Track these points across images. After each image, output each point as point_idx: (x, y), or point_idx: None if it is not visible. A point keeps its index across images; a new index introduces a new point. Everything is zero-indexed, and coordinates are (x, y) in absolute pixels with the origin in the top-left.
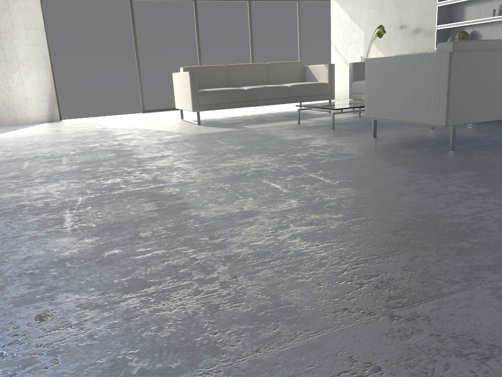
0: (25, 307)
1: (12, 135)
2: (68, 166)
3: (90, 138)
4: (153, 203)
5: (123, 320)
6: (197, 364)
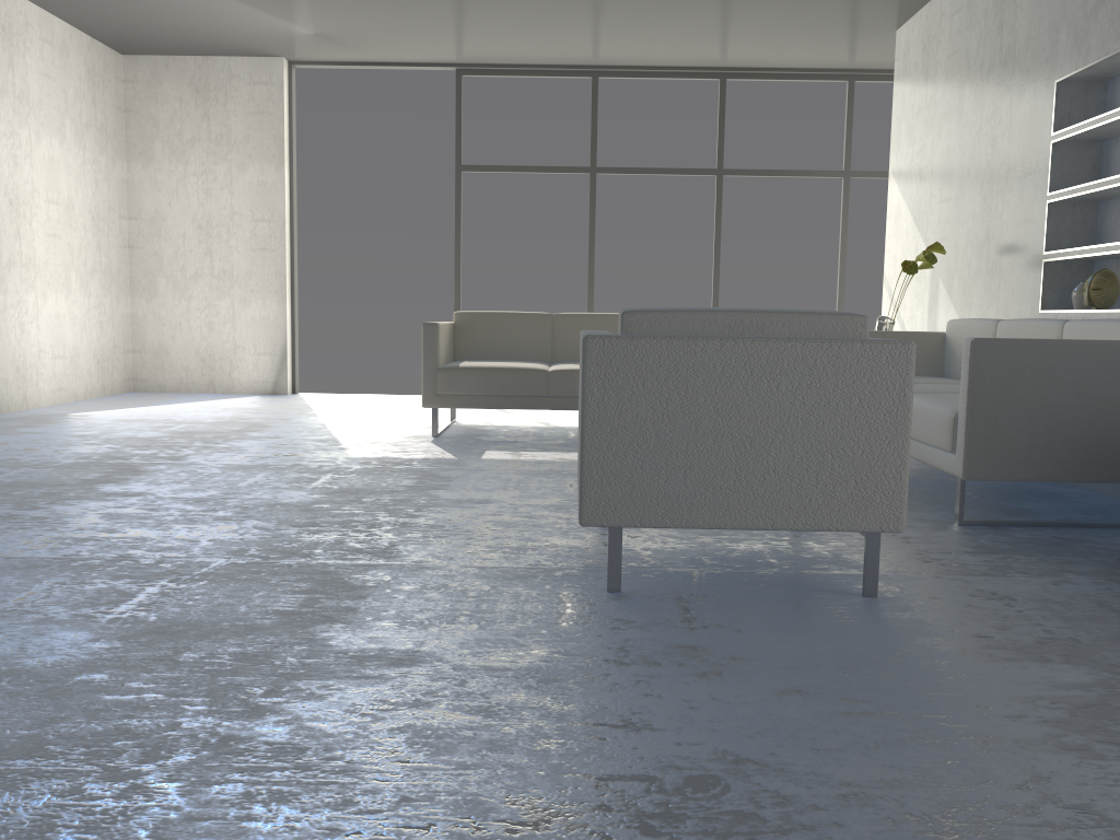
0: None
1: (130, 413)
2: None
3: (195, 436)
4: None
5: None
6: None
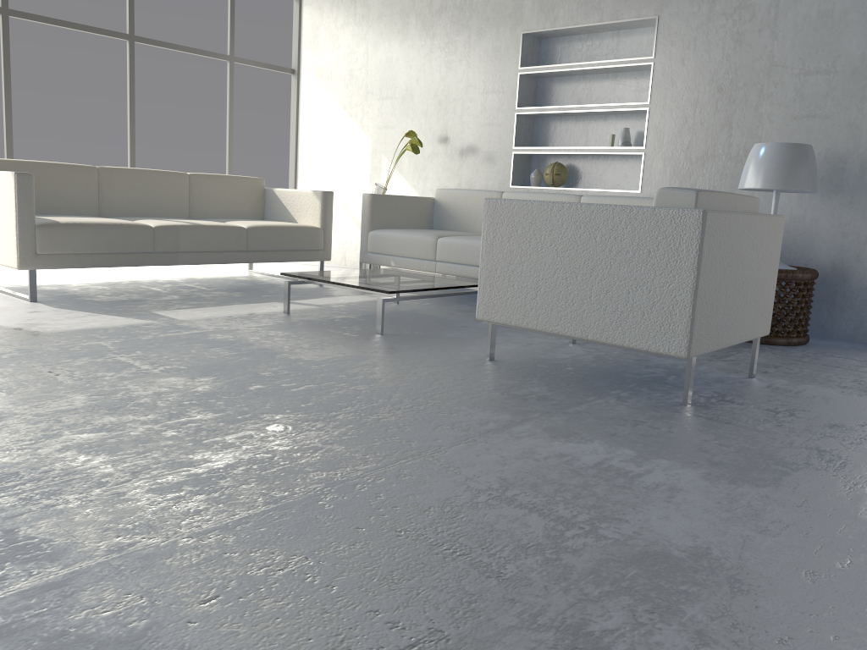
0: None
1: None
2: None
3: None
4: None
5: None
6: None
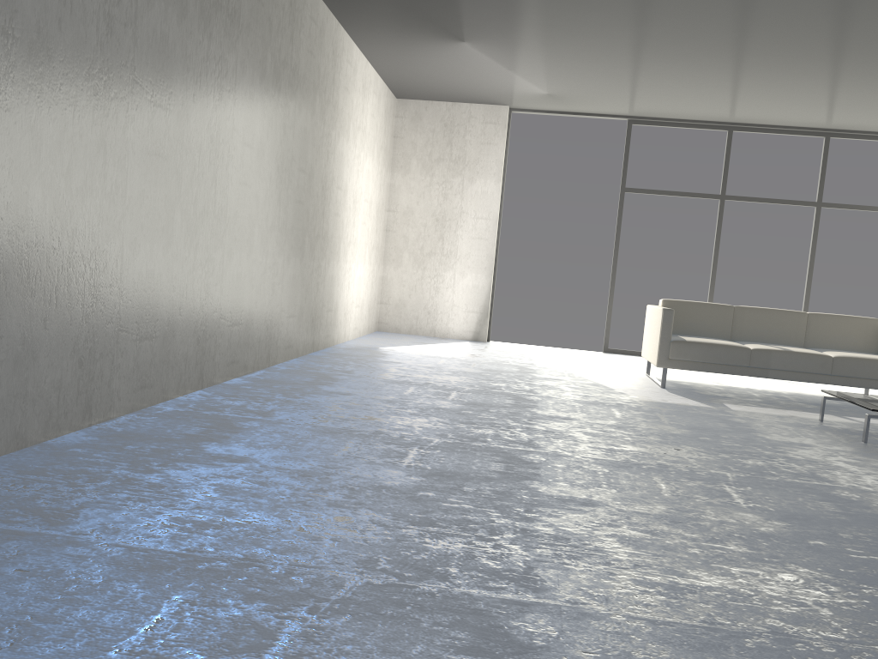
0: (333, 508)
1: (418, 350)
2: (450, 403)
3: (503, 374)
4: (503, 465)
5: (395, 539)
6: (424, 580)
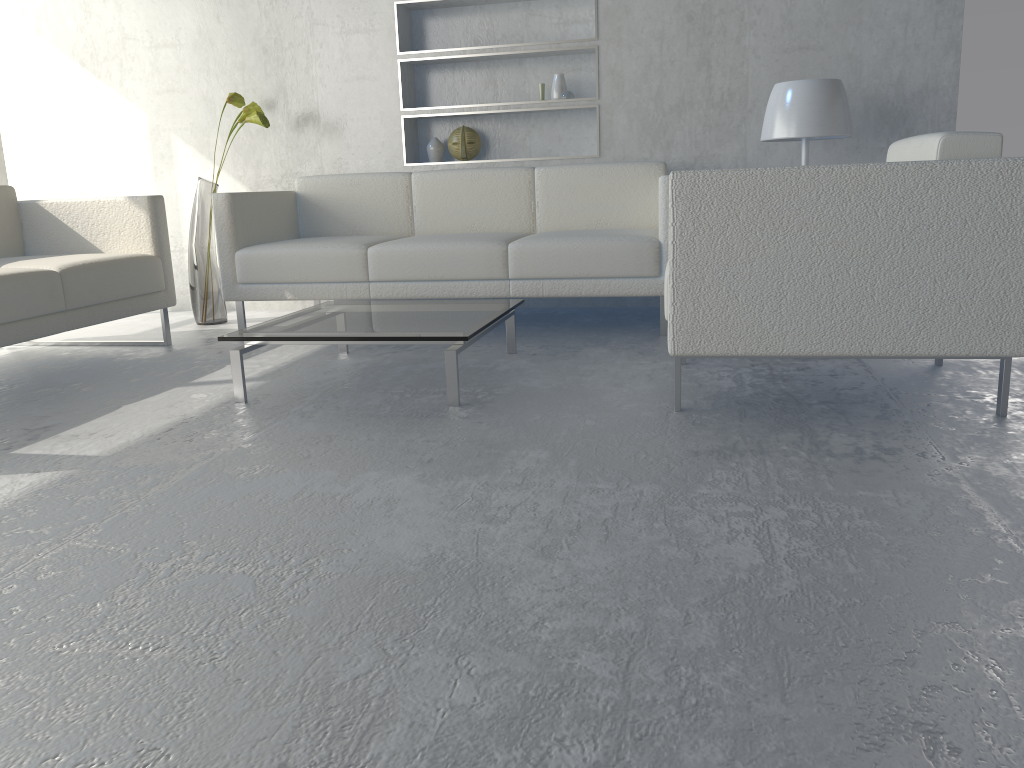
0: None
1: None
2: None
3: None
4: None
5: None
6: None
